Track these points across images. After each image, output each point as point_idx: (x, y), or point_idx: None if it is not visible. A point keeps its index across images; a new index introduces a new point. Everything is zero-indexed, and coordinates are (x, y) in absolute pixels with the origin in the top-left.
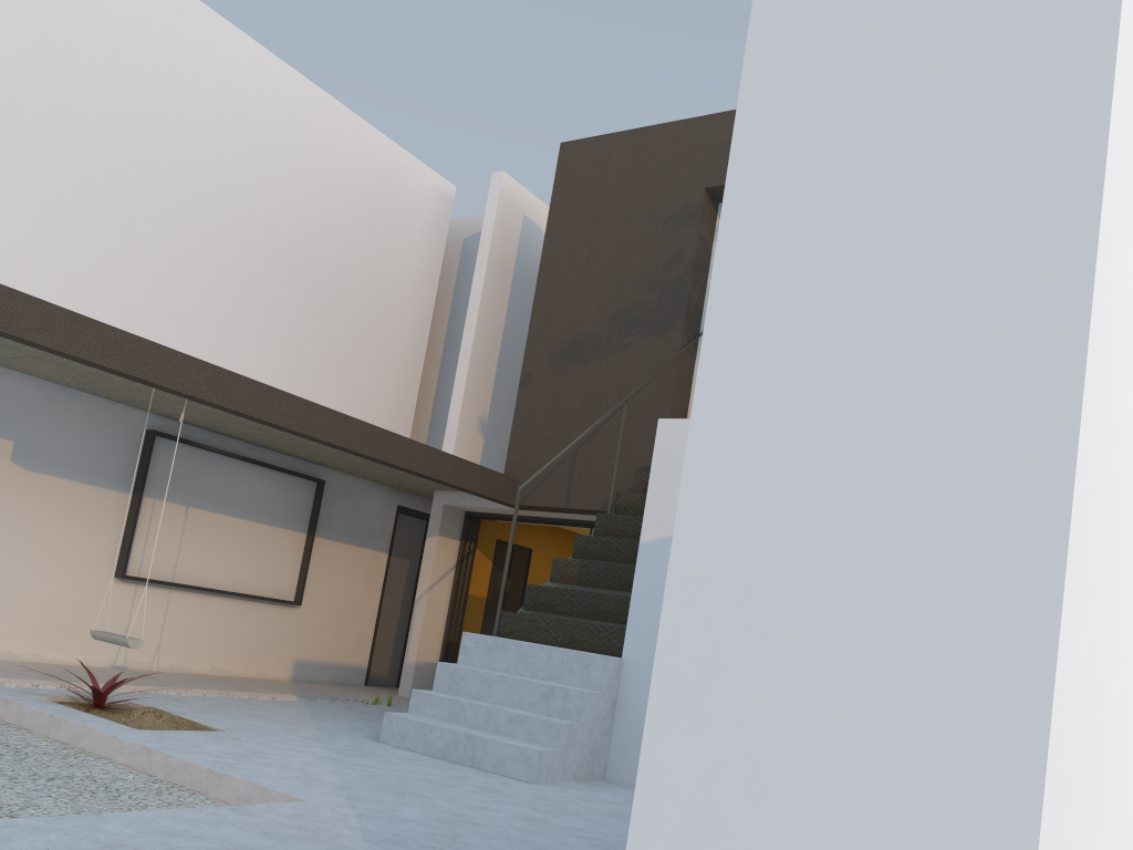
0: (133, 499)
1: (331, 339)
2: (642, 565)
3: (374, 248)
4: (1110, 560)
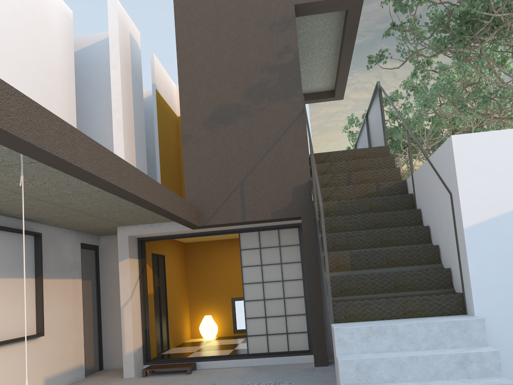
0: None
1: None
2: (471, 244)
3: (36, 49)
4: None
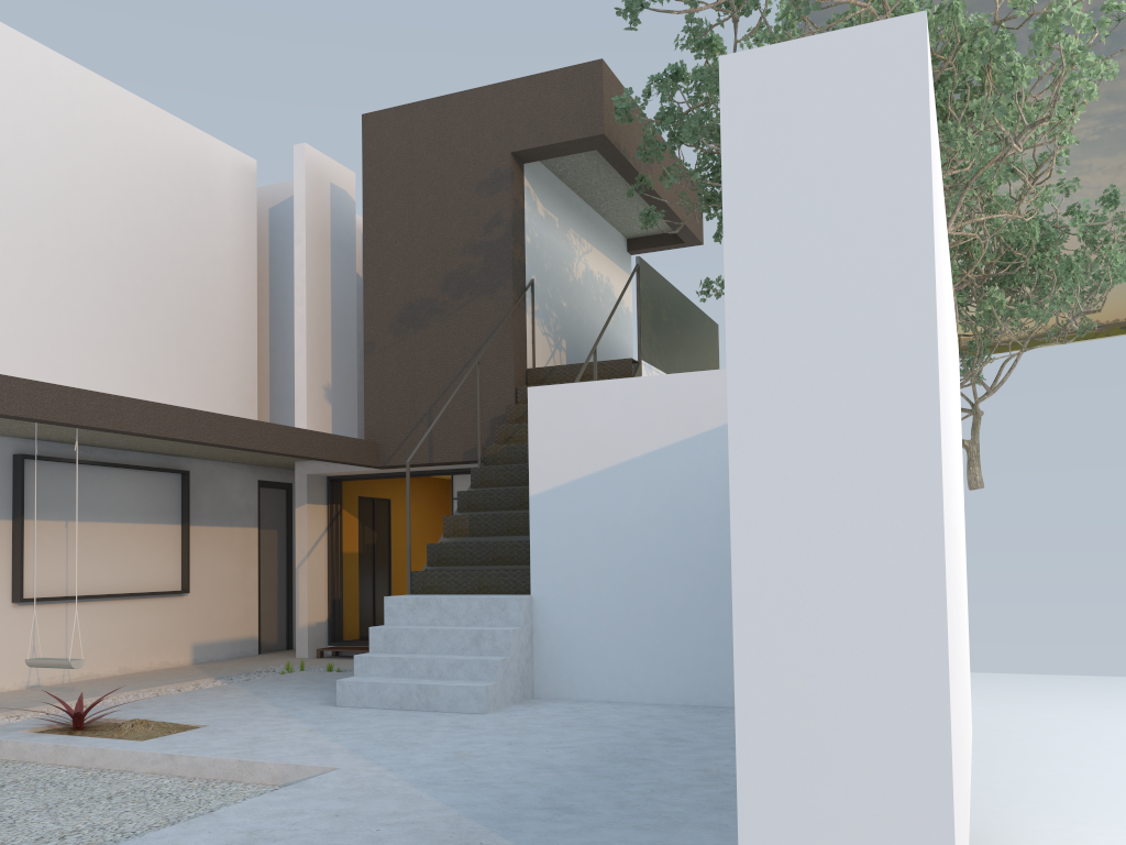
0: (14, 525)
1: (168, 332)
2: (535, 514)
3: (191, 235)
4: (949, 541)
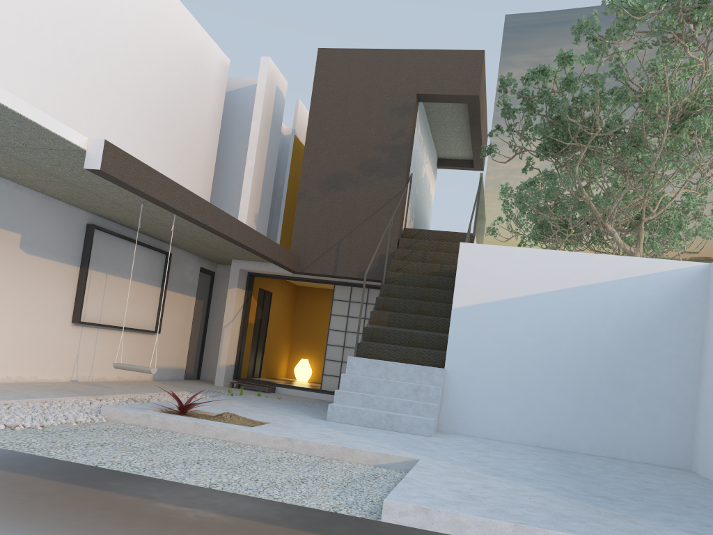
0: (81, 271)
1: (173, 161)
2: (454, 320)
3: (193, 100)
4: None
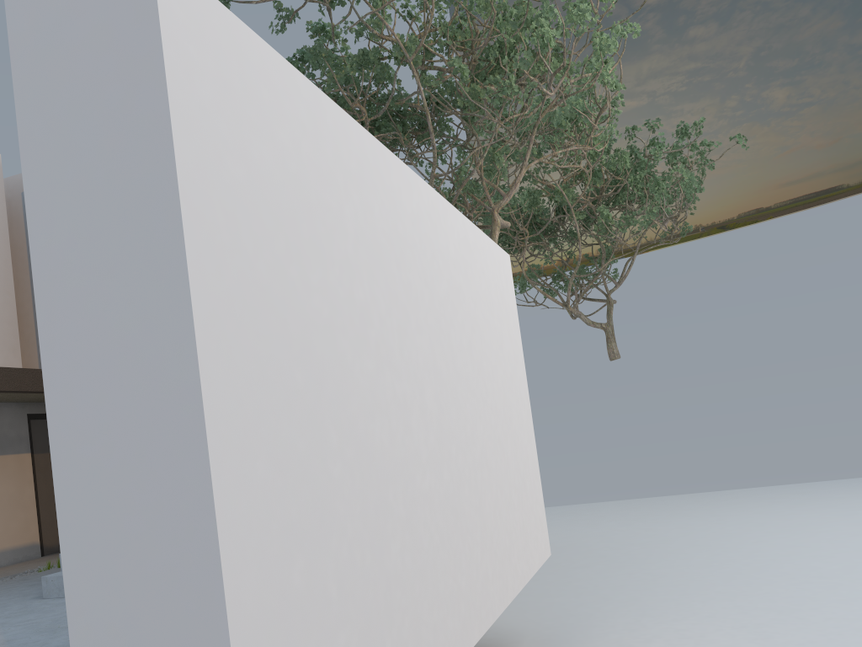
0: None
1: None
2: None
3: None
4: (291, 415)
